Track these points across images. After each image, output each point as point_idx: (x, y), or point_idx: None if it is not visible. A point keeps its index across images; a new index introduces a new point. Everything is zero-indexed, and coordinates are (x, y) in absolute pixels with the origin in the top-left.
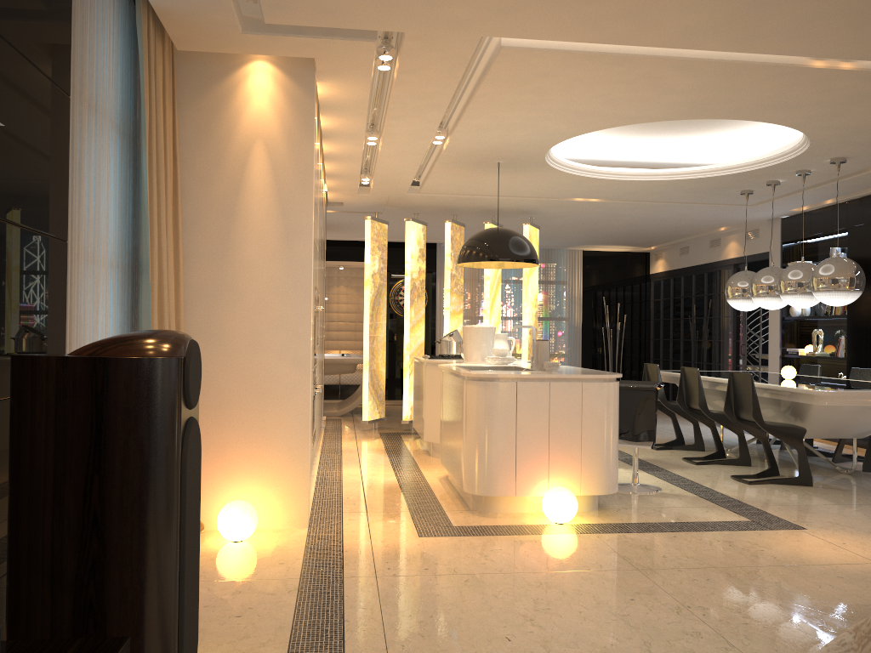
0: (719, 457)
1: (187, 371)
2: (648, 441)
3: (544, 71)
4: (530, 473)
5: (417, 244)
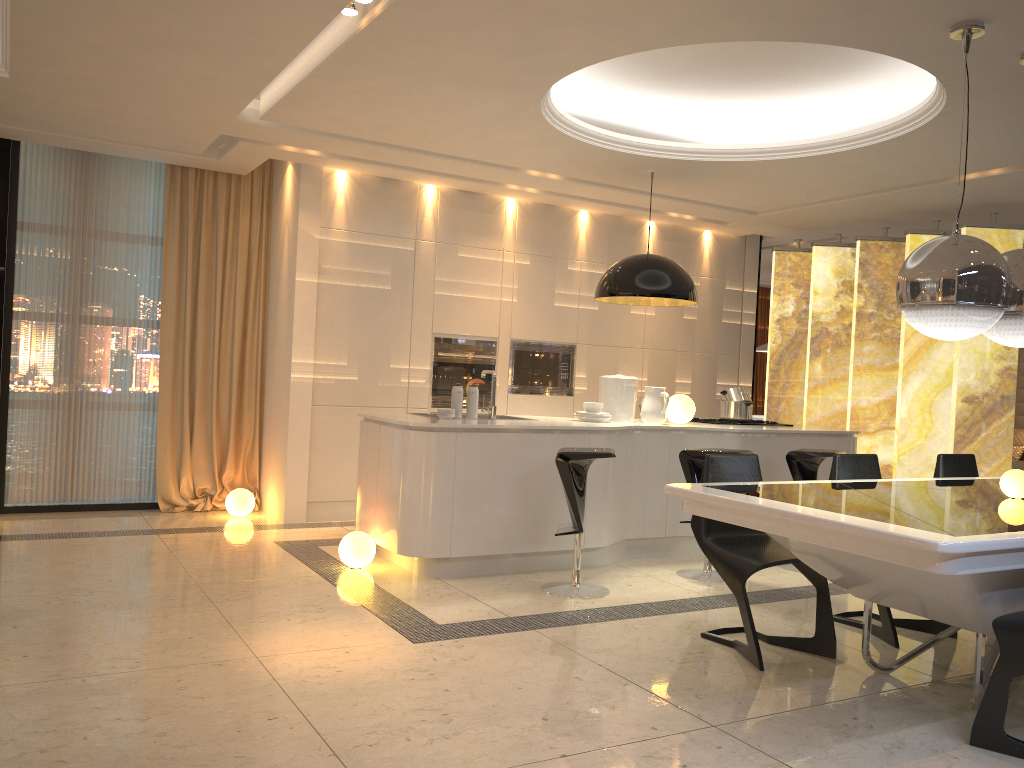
0: (934, 630)
1: None
2: (576, 529)
3: (326, 117)
4: (368, 515)
5: (834, 275)
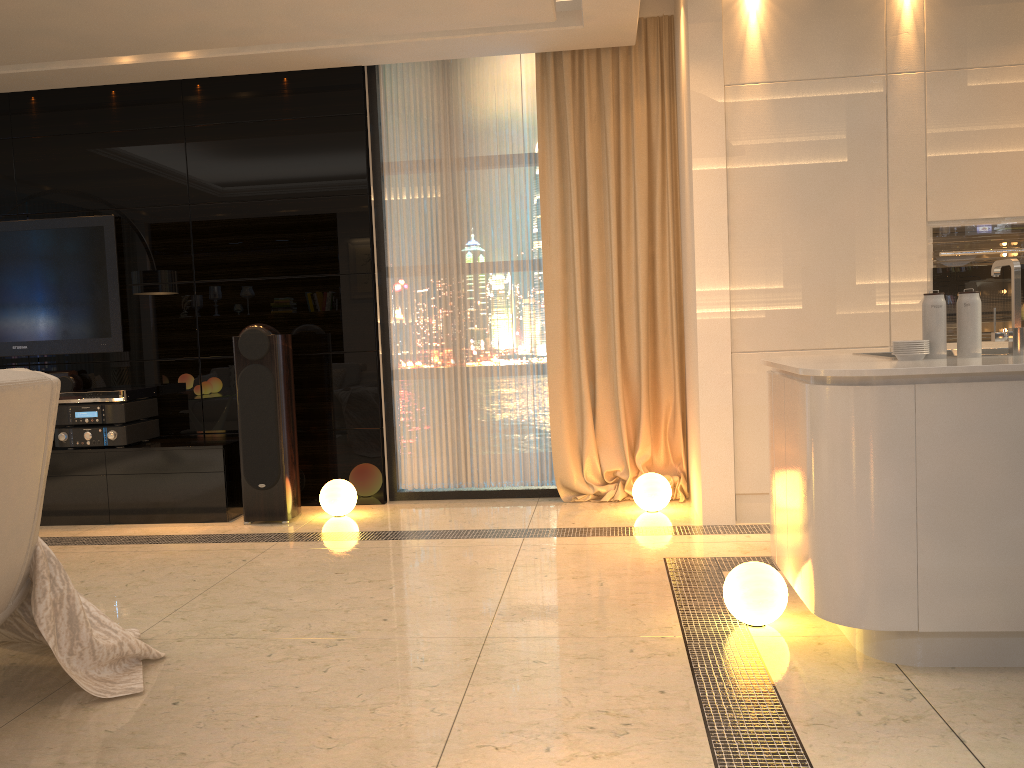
0: None
1: (238, 342)
2: None
3: None
4: (780, 532)
5: None
